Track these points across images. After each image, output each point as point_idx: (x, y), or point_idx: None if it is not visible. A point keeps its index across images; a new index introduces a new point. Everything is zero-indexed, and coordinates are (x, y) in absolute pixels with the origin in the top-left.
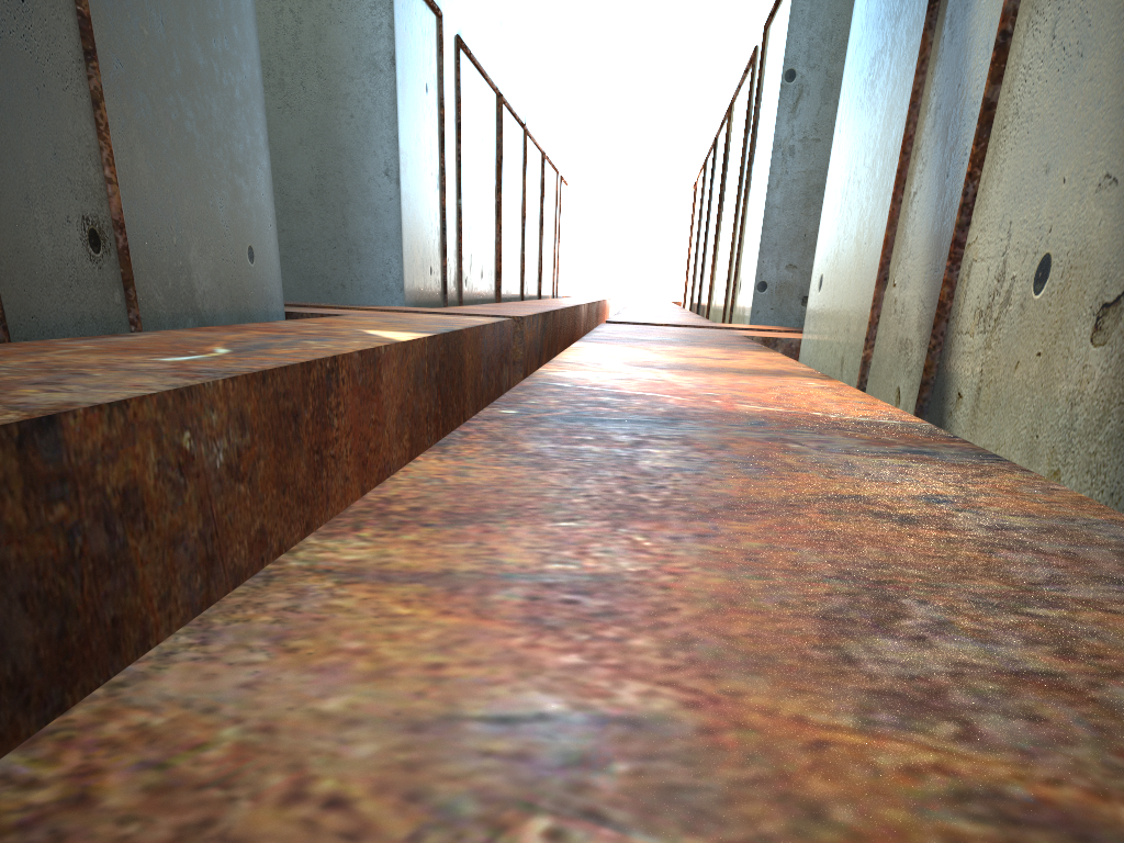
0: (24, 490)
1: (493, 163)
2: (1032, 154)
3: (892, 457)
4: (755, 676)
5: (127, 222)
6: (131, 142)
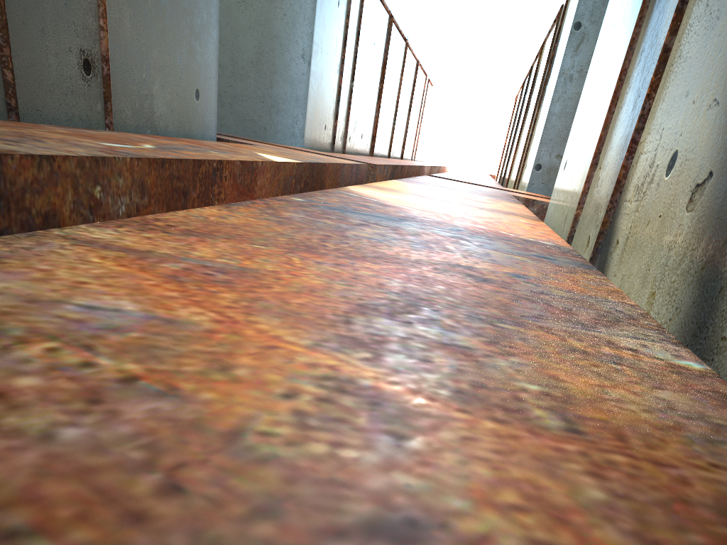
0: None
1: (380, 62)
2: (682, 83)
3: (522, 256)
4: (277, 318)
5: (112, 58)
6: (120, 5)
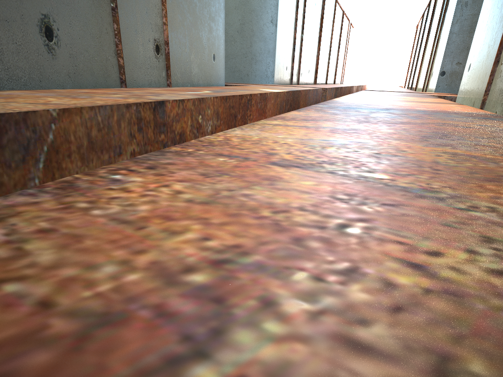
0: (153, 126)
1: (319, 16)
2: None
3: (473, 118)
4: (396, 140)
5: (169, 42)
6: (173, 7)
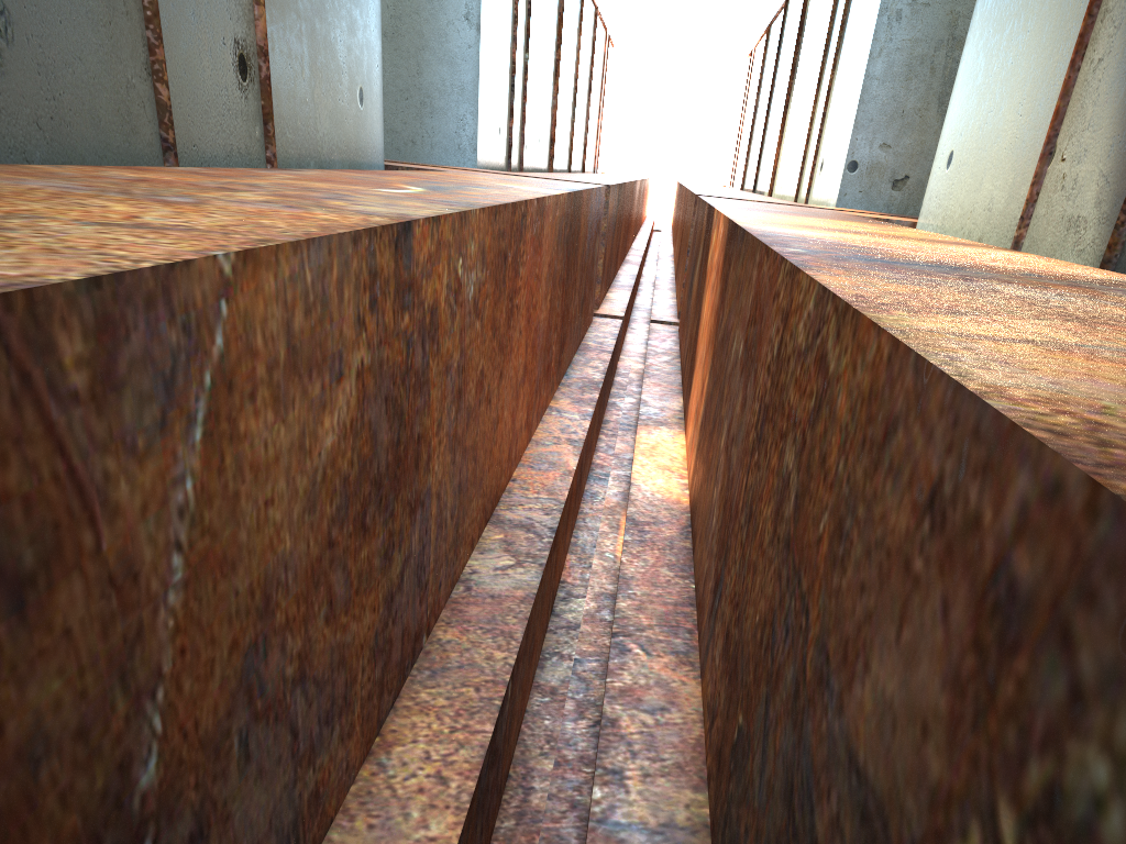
0: (394, 293)
1: (555, 14)
2: None
3: None
4: None
5: (268, 49)
6: None
